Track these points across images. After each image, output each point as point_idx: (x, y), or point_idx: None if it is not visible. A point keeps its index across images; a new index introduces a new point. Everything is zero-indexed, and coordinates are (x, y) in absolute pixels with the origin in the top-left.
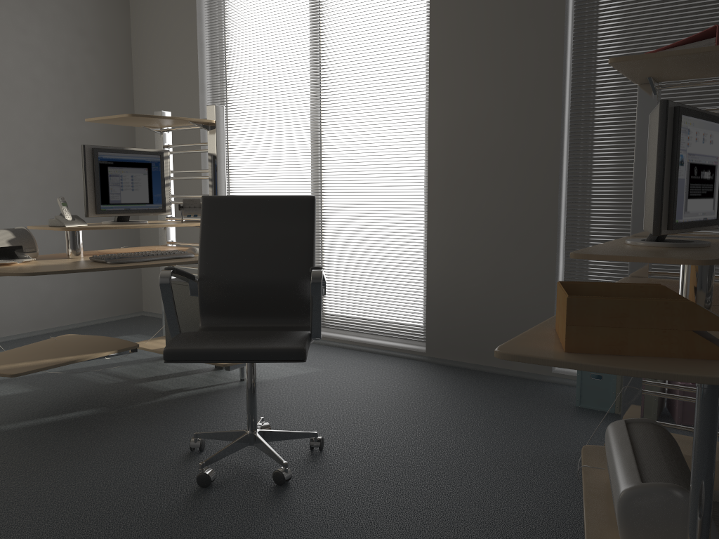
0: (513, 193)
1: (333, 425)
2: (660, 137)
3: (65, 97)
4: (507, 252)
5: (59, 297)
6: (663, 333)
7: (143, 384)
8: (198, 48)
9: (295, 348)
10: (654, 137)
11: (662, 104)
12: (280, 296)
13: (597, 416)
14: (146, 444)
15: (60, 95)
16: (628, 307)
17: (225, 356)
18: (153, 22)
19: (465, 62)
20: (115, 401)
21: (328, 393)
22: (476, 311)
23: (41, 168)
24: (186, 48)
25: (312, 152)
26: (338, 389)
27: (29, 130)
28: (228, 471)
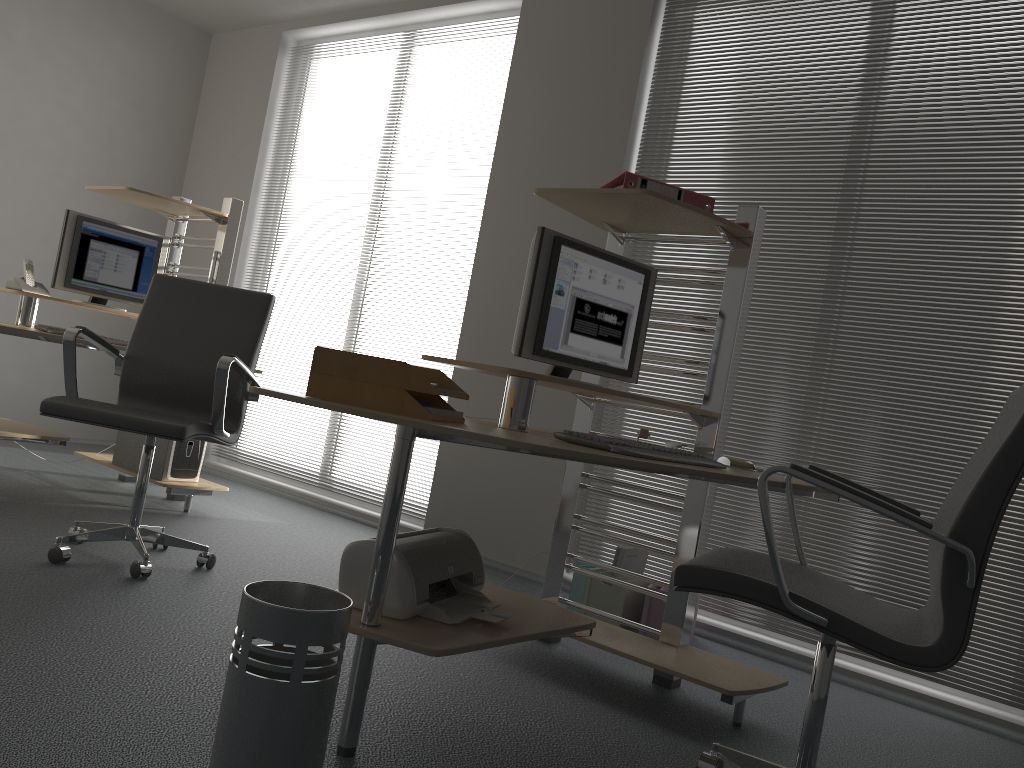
0: None
1: (246, 558)
2: (533, 261)
3: (97, 171)
4: None
5: (29, 399)
6: (382, 389)
7: (70, 492)
8: (261, 144)
9: (175, 425)
10: (530, 261)
11: (539, 230)
12: (206, 391)
13: None
14: (25, 528)
15: (91, 167)
16: (360, 361)
17: (101, 419)
18: (222, 108)
19: (520, 201)
20: (25, 496)
21: (271, 538)
22: (483, 488)
23: (46, 244)
24: (249, 142)
25: (354, 279)
26: (287, 538)
27: (43, 198)
28: (91, 560)
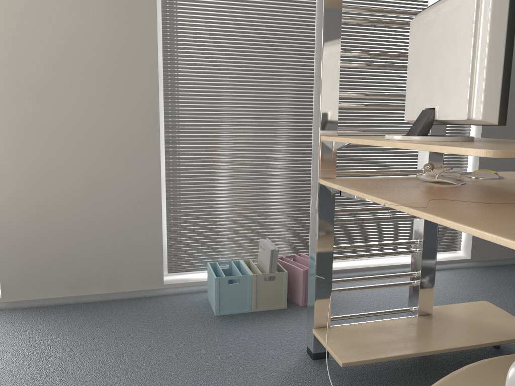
0: (107, 96)
1: None
2: (512, 4)
3: None
4: (104, 164)
5: None
6: None
7: None
8: None
9: None
10: (502, 4)
11: None
12: None
13: (244, 320)
14: None
15: None
16: None
17: None
18: None
19: None
20: None
21: None
22: (70, 235)
23: None
24: None
25: None
26: None
27: None
28: None
